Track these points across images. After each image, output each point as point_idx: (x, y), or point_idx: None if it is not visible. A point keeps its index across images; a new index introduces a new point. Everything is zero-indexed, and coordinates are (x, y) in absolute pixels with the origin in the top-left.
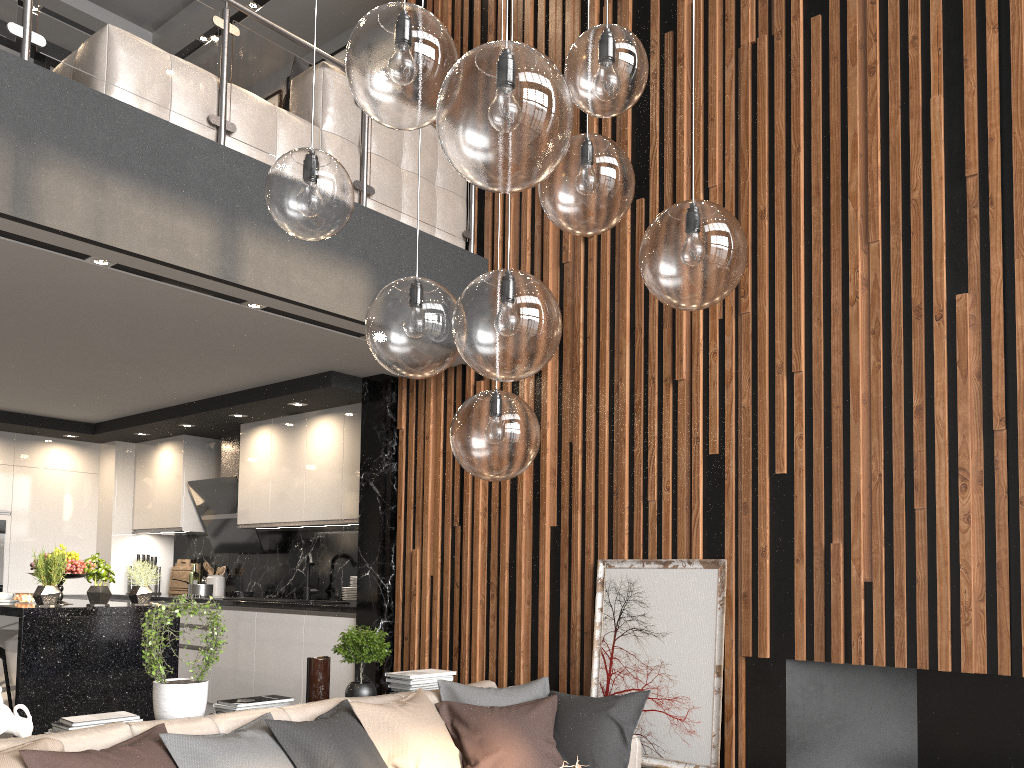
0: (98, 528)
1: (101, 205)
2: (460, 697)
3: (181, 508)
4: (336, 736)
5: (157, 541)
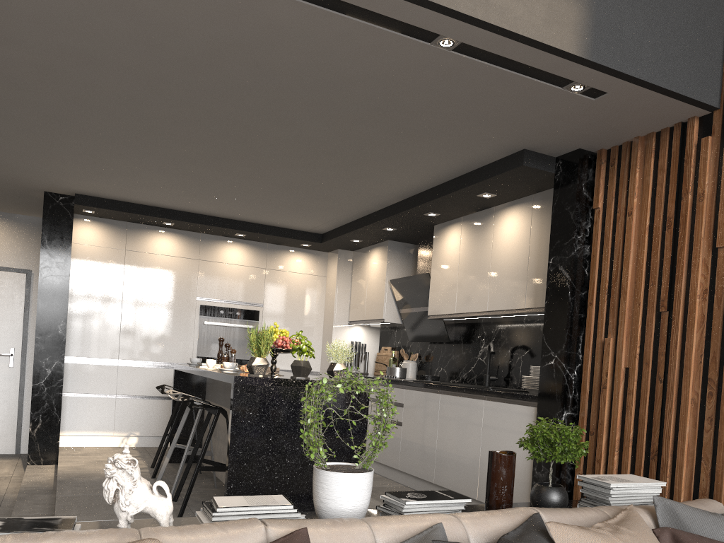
0: (324, 320)
1: None
2: (686, 524)
3: (384, 303)
4: None
5: (367, 331)
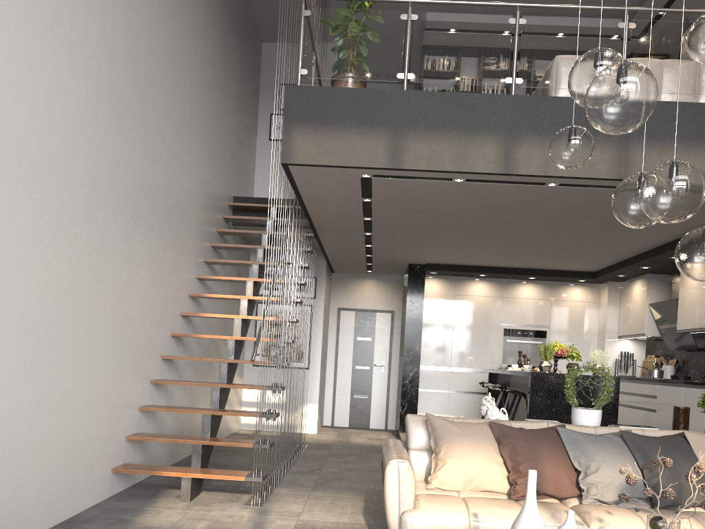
0: (598, 335)
1: (547, 156)
2: None
3: (644, 321)
4: (664, 446)
5: (634, 343)
